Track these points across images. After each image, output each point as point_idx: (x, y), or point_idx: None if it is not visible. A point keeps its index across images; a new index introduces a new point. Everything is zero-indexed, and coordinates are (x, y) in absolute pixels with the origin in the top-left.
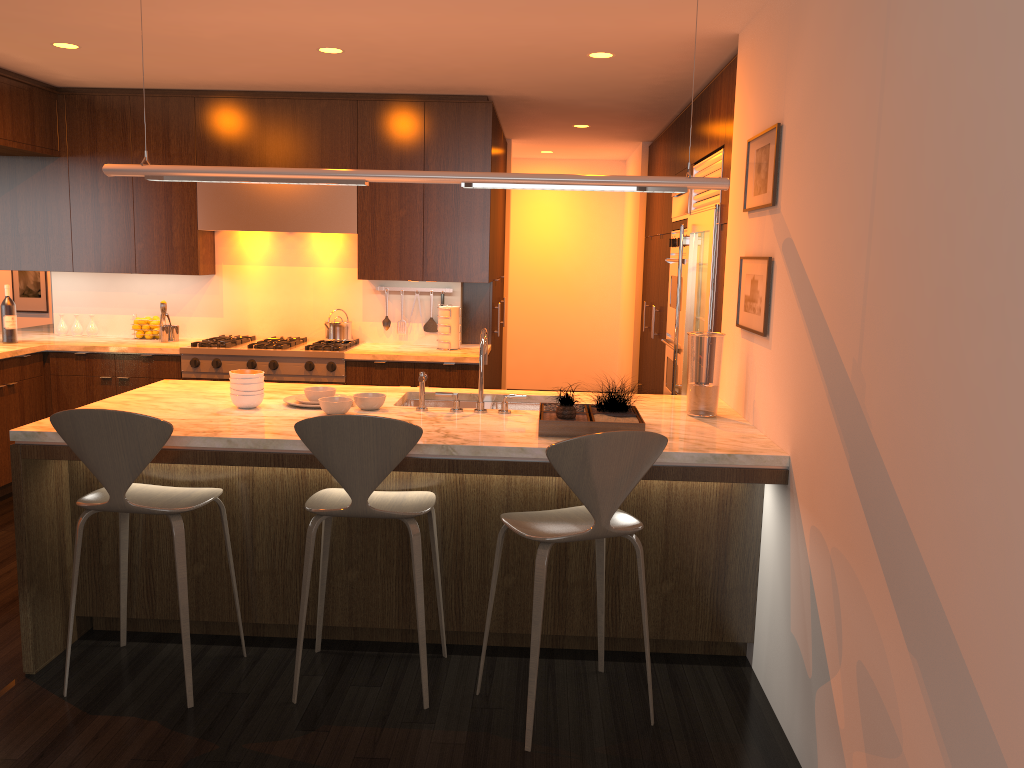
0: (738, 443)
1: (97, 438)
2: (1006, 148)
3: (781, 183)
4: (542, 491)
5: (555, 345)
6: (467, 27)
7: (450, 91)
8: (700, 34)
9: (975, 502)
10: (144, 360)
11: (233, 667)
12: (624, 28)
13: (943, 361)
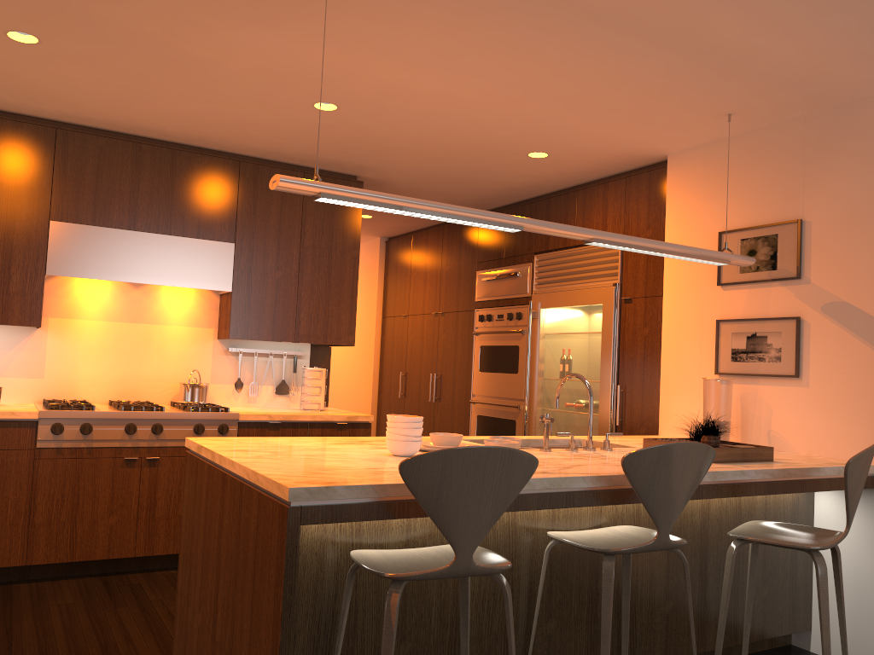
0: (822, 460)
1: (470, 483)
2: None
3: (808, 262)
4: (691, 516)
5: None
6: (501, 110)
7: (334, 166)
8: (644, 150)
9: None
10: None
11: None
12: (609, 135)
13: None
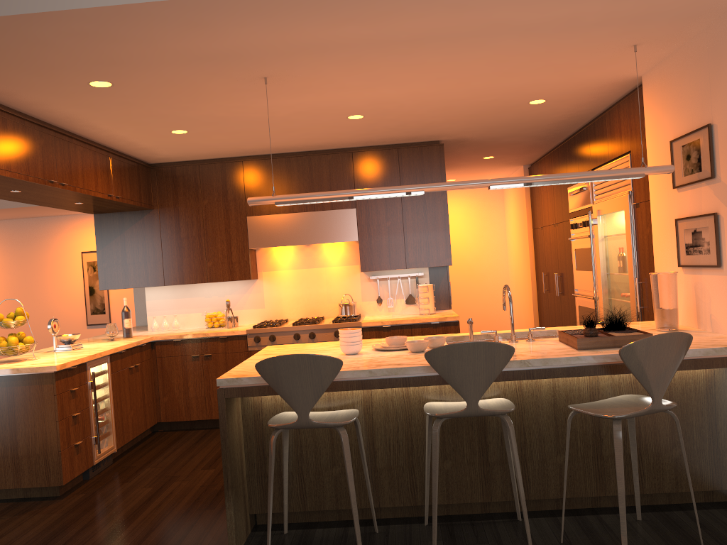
0: (721, 341)
1: (292, 375)
2: None
3: (718, 162)
4: (578, 390)
5: (466, 312)
6: (460, 90)
7: (416, 139)
8: (615, 79)
9: None
10: (221, 341)
11: (374, 540)
12: (566, 80)
13: None
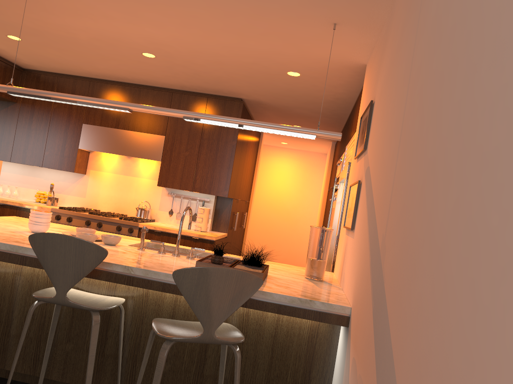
0: (322, 295)
1: None
2: (473, 39)
3: (369, 135)
4: None
5: (277, 246)
6: (215, 44)
7: (221, 93)
8: (345, 62)
9: (430, 341)
10: None
11: None
12: (301, 53)
13: (423, 222)
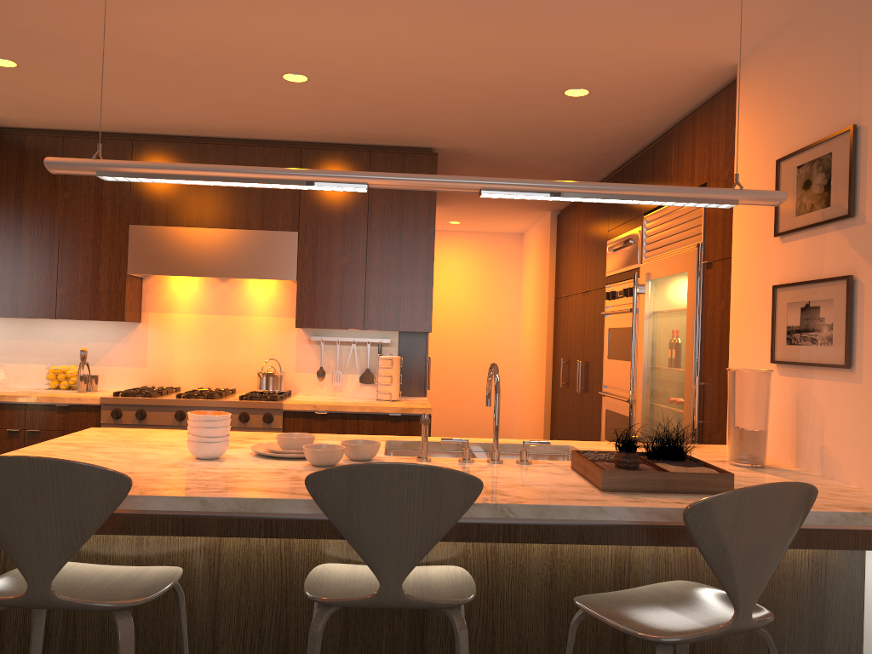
0: (848, 498)
1: (17, 499)
2: None
3: (864, 190)
4: (595, 562)
5: (458, 404)
6: (457, 45)
7: (397, 141)
8: (697, 63)
9: None
10: (59, 411)
11: None
12: (624, 51)
13: None
